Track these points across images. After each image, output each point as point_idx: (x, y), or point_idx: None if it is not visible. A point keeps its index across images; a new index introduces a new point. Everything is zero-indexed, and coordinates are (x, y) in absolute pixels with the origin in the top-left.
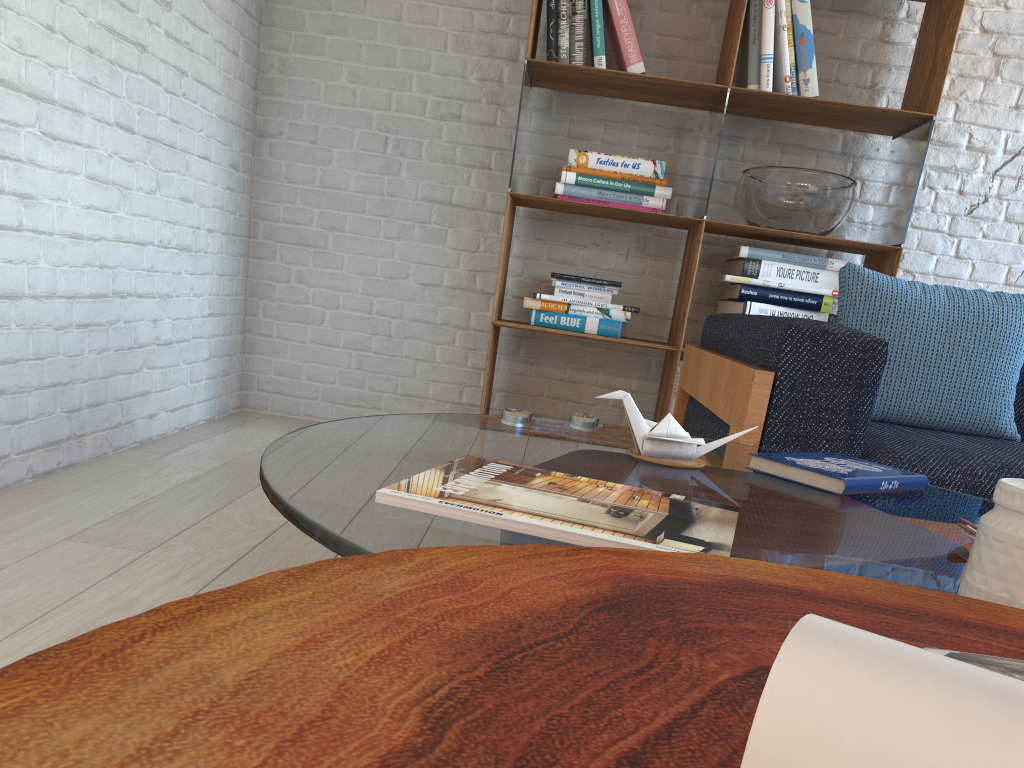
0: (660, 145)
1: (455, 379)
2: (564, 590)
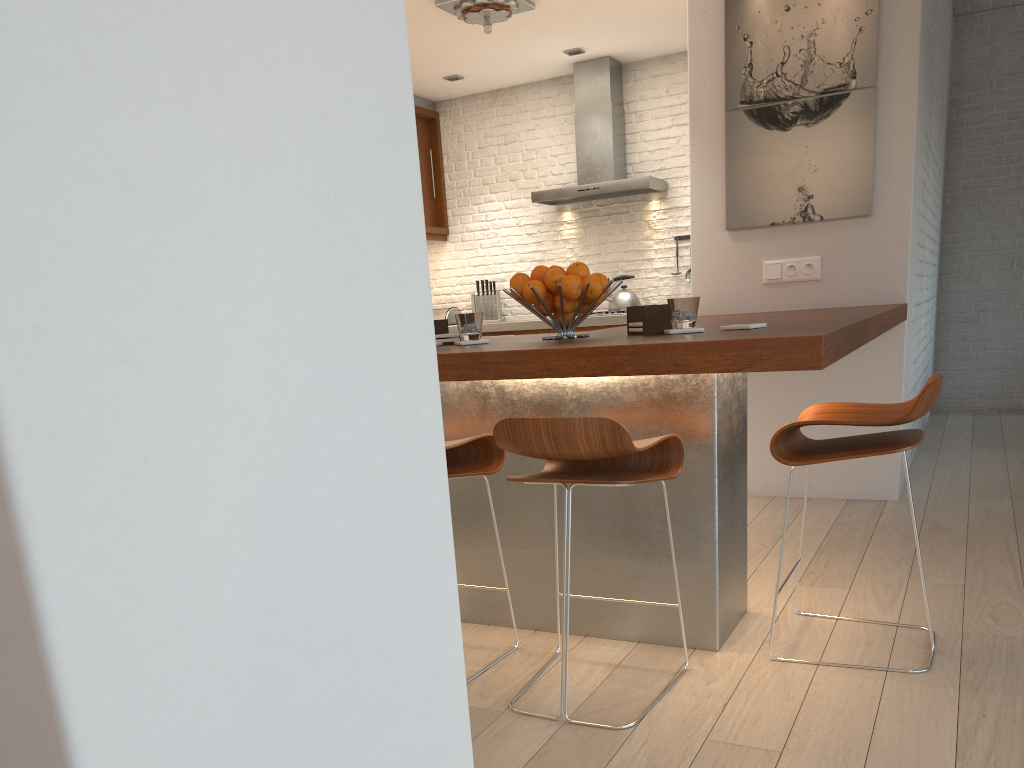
0: None
1: None
2: None
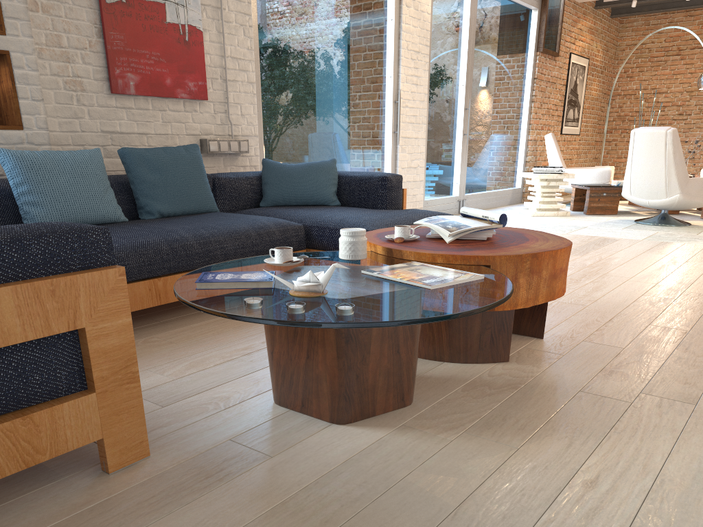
0: None
1: None
2: (474, 251)
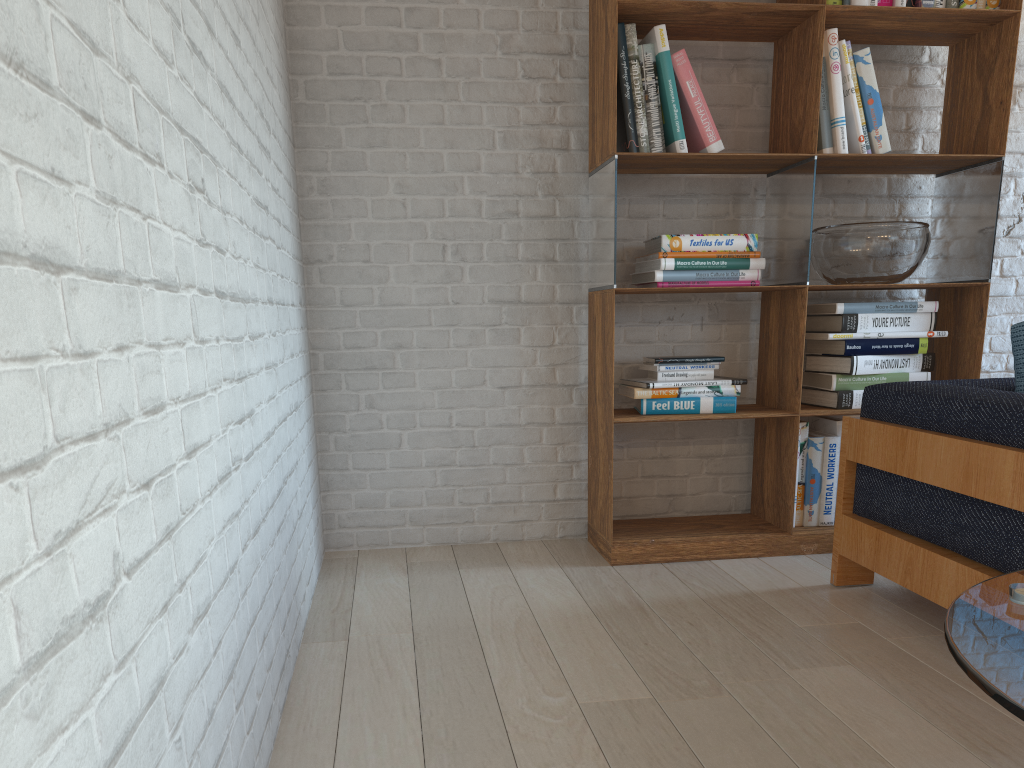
0: (719, 212)
1: (547, 477)
2: None
